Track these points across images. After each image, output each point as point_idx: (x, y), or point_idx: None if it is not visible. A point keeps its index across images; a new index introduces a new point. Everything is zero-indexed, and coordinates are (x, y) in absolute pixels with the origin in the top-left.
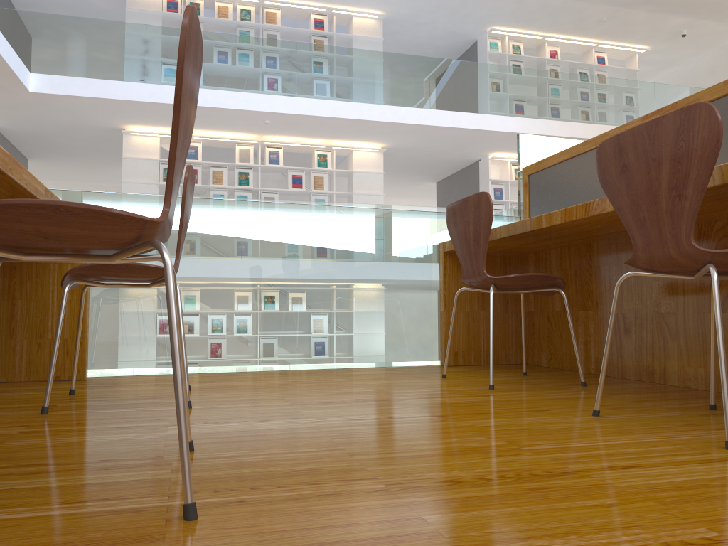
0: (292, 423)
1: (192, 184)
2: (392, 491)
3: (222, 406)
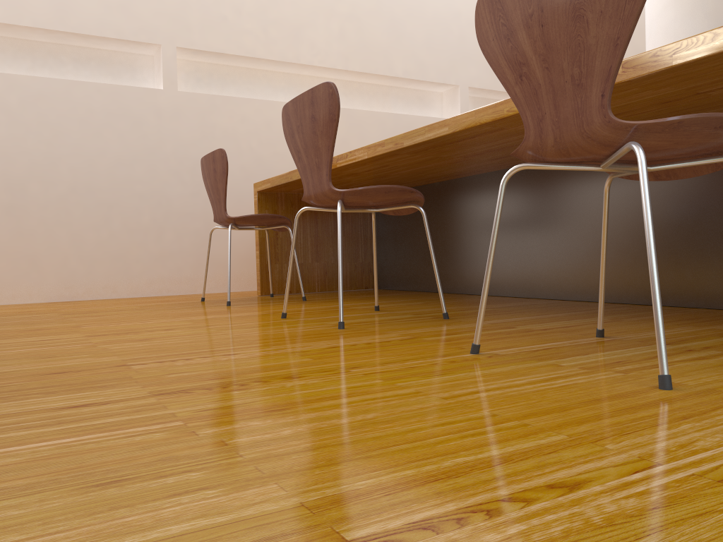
0: (298, 347)
1: (502, 4)
2: (202, 326)
3: (439, 359)
